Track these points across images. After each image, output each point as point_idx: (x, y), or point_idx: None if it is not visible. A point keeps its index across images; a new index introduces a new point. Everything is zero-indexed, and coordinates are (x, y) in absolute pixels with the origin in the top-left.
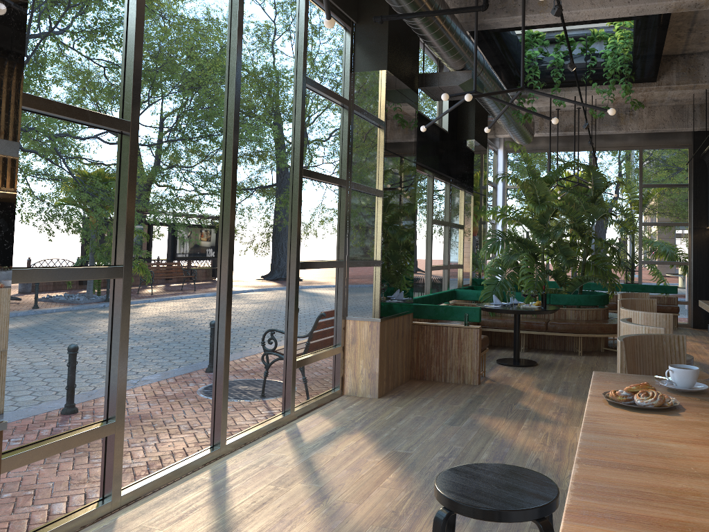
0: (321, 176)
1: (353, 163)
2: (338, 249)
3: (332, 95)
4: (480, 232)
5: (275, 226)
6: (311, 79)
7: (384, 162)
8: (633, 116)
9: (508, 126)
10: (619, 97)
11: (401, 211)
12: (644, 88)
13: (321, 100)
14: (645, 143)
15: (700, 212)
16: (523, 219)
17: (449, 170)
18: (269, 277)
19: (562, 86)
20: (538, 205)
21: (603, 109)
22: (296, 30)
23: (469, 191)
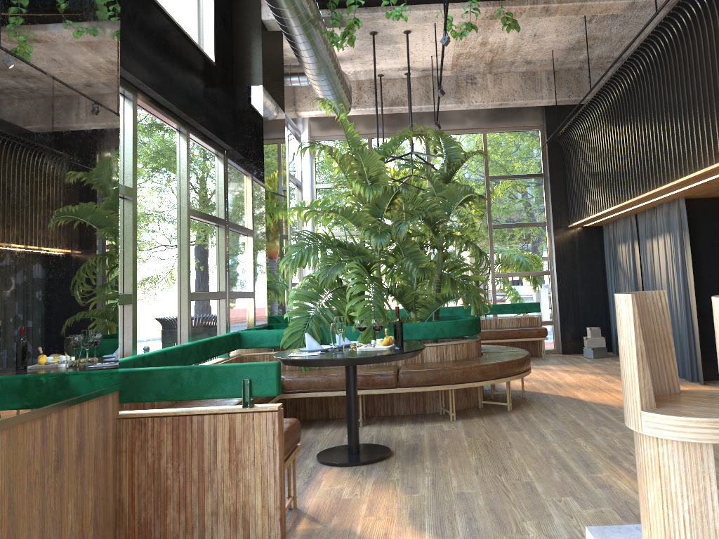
0: None
1: None
2: None
3: None
4: (280, 237)
5: None
6: None
7: None
8: (476, 85)
9: (316, 67)
10: (462, 53)
11: (65, 141)
12: (514, 8)
13: None
14: (489, 124)
15: (560, 207)
16: (346, 211)
17: (219, 128)
18: None
19: (397, 3)
20: (369, 186)
21: None
22: None
23: (257, 168)
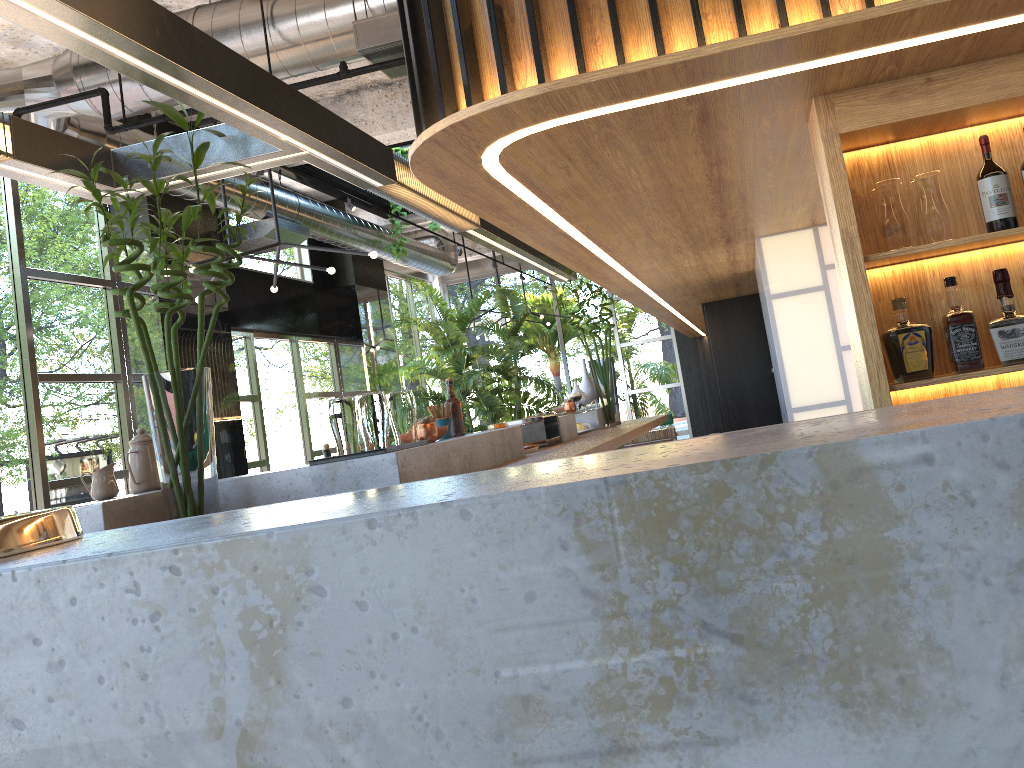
0: (73, 376)
1: (129, 351)
2: (123, 456)
3: (79, 280)
4: None
5: (2, 446)
6: (37, 269)
7: (164, 344)
8: None
9: (396, 261)
10: None
11: None
12: None
13: (63, 289)
14: None
15: None
16: (433, 371)
17: (323, 327)
18: (0, 506)
19: None
20: (444, 351)
21: (364, 253)
22: (5, 218)
23: (359, 349)
